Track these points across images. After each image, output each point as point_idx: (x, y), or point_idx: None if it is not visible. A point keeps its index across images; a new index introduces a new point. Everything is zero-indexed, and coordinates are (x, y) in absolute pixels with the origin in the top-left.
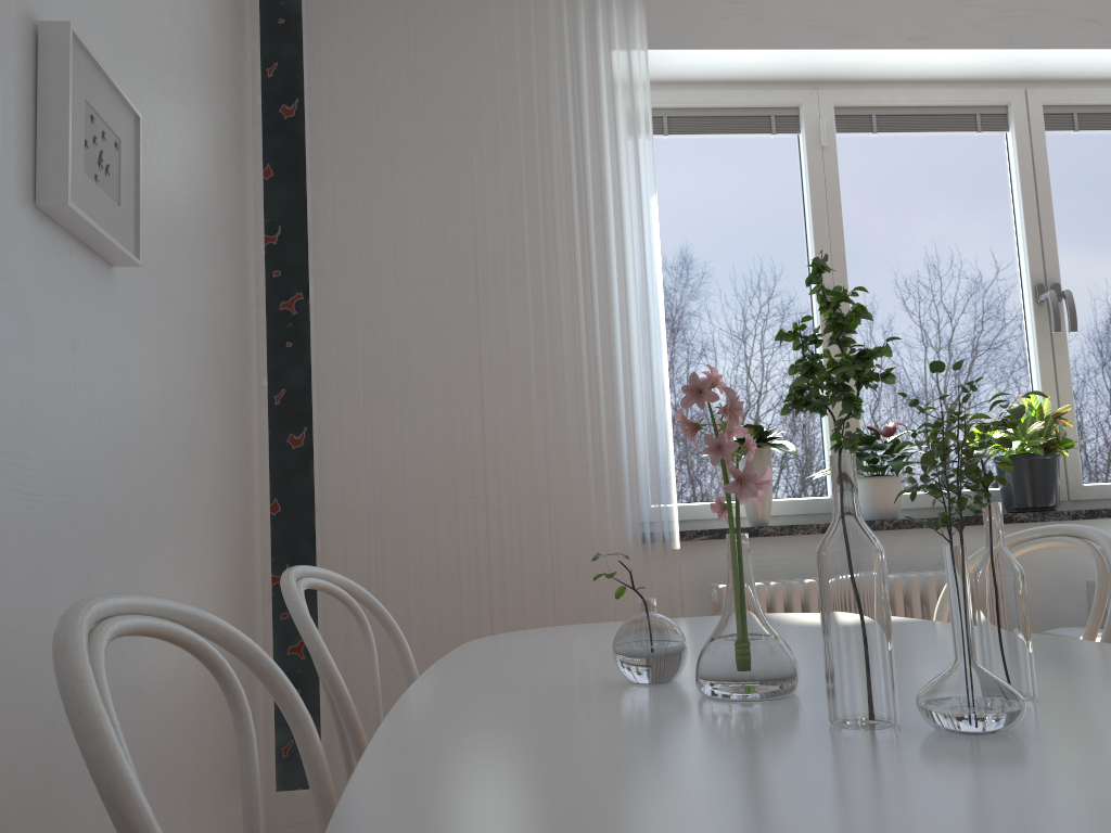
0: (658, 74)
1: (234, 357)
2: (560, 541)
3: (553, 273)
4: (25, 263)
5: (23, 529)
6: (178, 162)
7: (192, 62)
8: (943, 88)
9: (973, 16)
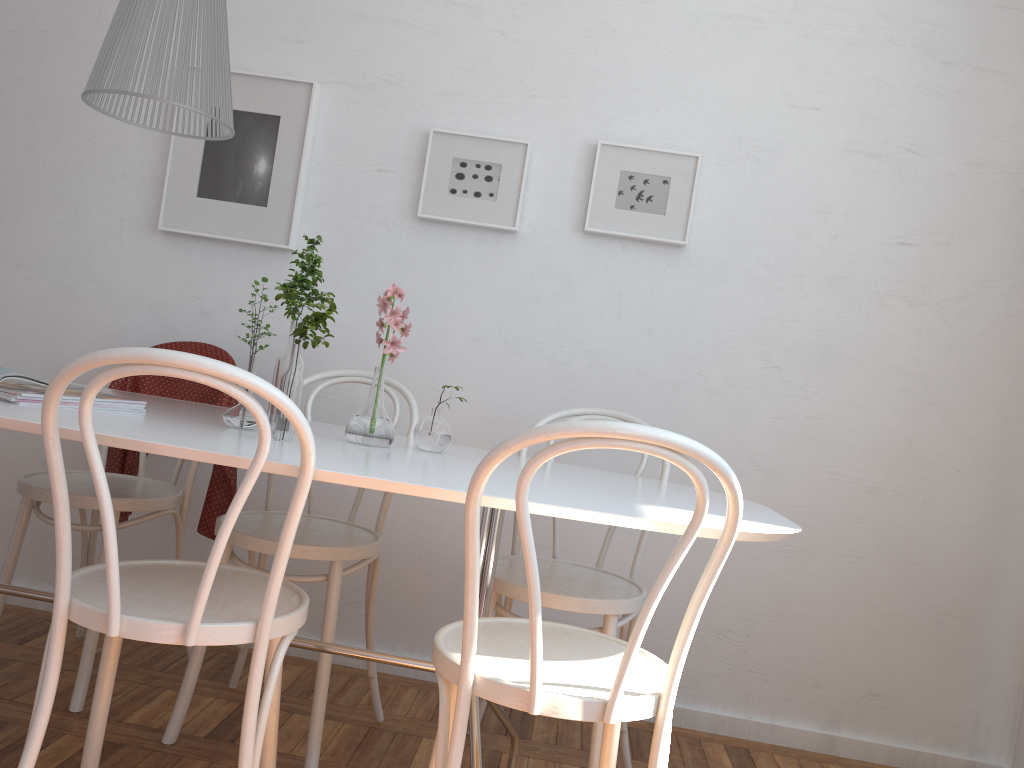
0: None
1: (984, 287)
2: None
3: None
4: (571, 260)
5: (552, 376)
6: (833, 152)
7: (890, 62)
8: None
9: None
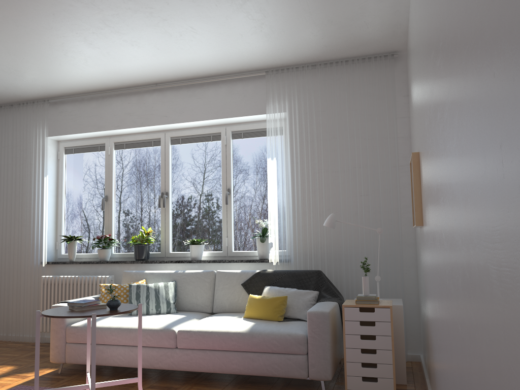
0: (67, 138)
1: None
2: (20, 263)
3: (24, 197)
4: None
5: None
6: None
7: None
8: (143, 134)
9: (132, 118)
